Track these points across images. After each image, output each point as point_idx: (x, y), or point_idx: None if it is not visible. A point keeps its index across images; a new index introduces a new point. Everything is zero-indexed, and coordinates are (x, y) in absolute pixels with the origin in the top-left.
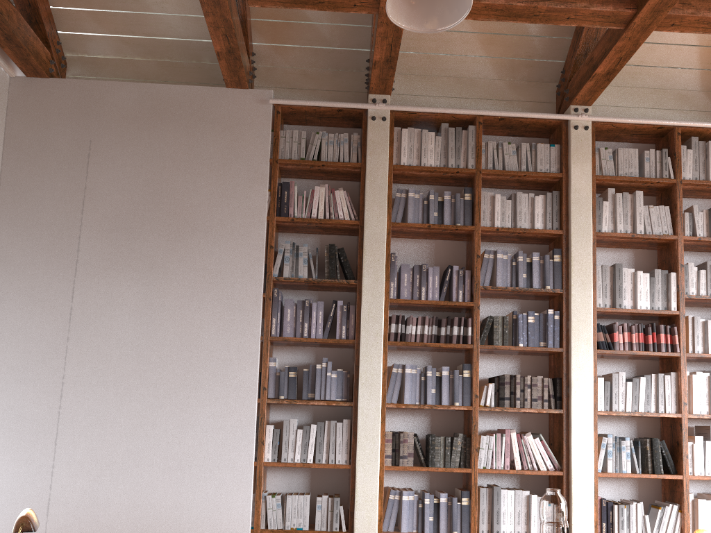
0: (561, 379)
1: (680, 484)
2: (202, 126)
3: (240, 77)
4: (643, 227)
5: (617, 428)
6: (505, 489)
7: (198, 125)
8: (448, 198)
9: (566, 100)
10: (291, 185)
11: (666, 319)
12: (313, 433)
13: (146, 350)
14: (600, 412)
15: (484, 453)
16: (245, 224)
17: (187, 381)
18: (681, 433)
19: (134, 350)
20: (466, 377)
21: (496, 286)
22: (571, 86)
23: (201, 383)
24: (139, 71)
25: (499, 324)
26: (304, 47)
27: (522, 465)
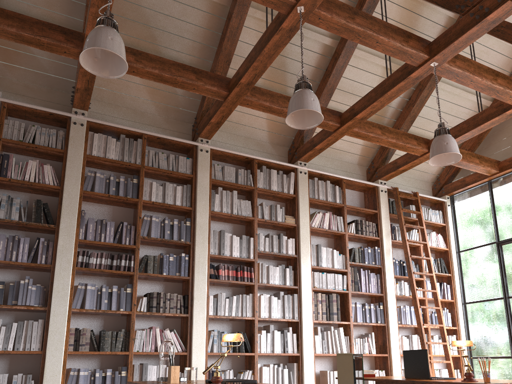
0: (188, 295)
1: (253, 358)
2: None
3: None
4: (237, 211)
5: (221, 327)
6: (151, 365)
7: None
8: (122, 180)
9: (197, 134)
10: (10, 157)
11: (248, 264)
12: (14, 329)
13: None
14: (210, 316)
15: (138, 341)
16: None
17: None
18: (254, 328)
19: None
20: (129, 293)
21: (150, 237)
22: (199, 127)
23: None
24: None
25: (151, 260)
26: (28, 69)
27: None
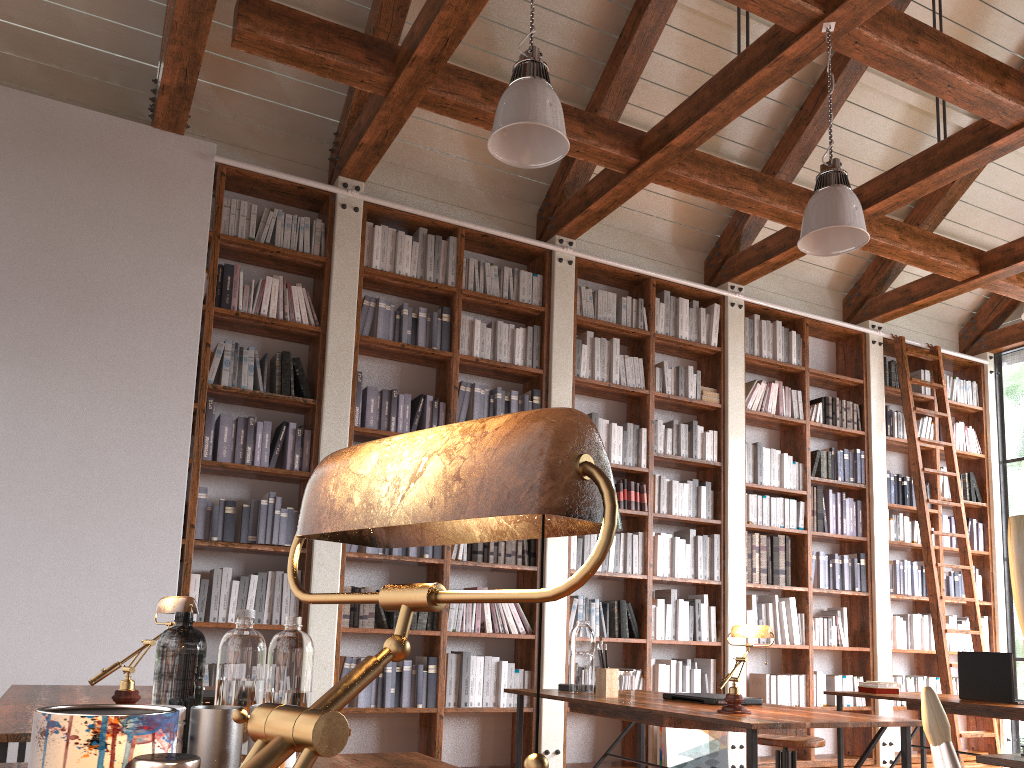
0: None
1: (643, 648)
2: (116, 171)
3: (180, 120)
4: (618, 378)
5: (584, 591)
6: (473, 656)
7: (110, 168)
8: (423, 316)
9: (551, 229)
10: (236, 270)
11: (634, 477)
12: (254, 586)
13: (22, 465)
14: (573, 571)
15: (455, 614)
16: (173, 310)
17: (82, 510)
18: (646, 595)
19: (2, 463)
20: None
21: None
22: (558, 214)
23: (102, 514)
24: (10, 71)
25: None
26: (255, 98)
27: (493, 628)
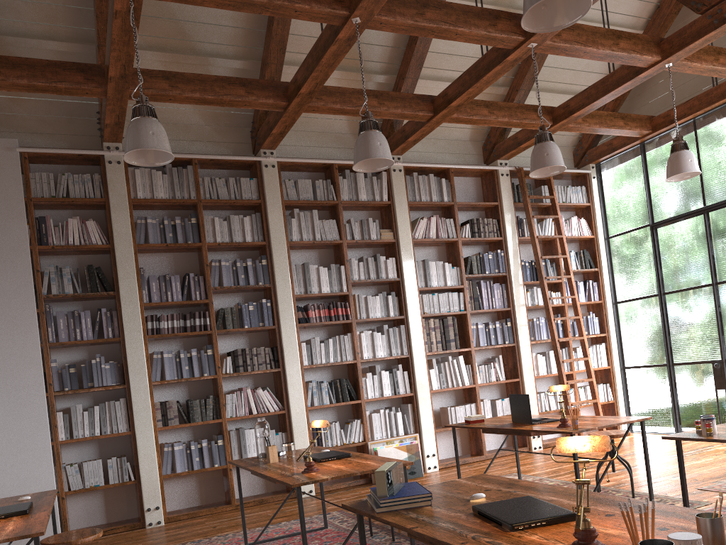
0: (277, 347)
1: (360, 405)
2: None
3: None
4: (321, 235)
5: (320, 375)
6: (248, 429)
7: None
8: (179, 222)
9: (258, 145)
10: (47, 219)
11: (342, 297)
12: (97, 412)
13: None
14: (305, 366)
15: (230, 406)
16: (11, 254)
17: None
18: (357, 372)
19: None
20: (210, 355)
21: (223, 285)
22: (259, 135)
23: None
24: None
25: (229, 313)
26: (39, 99)
27: (257, 410)
